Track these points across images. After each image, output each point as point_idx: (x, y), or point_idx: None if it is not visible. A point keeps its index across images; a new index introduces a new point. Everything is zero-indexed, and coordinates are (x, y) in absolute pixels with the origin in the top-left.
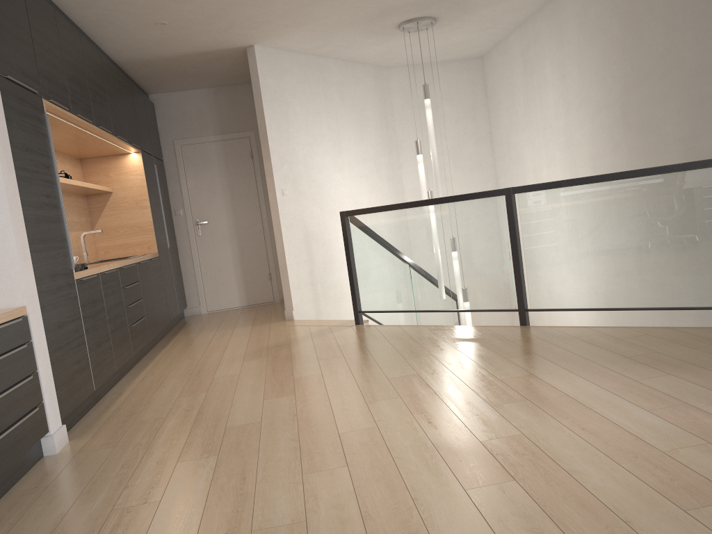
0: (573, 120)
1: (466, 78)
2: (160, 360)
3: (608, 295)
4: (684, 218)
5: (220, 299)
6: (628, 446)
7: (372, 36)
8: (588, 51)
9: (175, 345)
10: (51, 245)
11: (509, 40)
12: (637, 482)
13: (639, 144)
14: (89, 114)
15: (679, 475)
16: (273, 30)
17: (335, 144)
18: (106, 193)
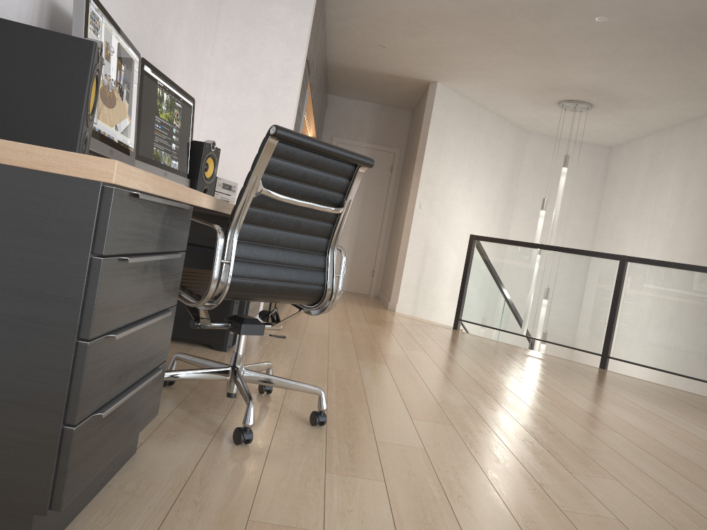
0: (684, 222)
1: (591, 161)
2: None
3: (683, 363)
4: None
5: None
6: (698, 441)
7: (533, 103)
8: None
9: None
10: None
11: (642, 141)
12: (705, 455)
13: None
14: (314, 98)
15: None
16: (461, 75)
17: (469, 181)
18: None
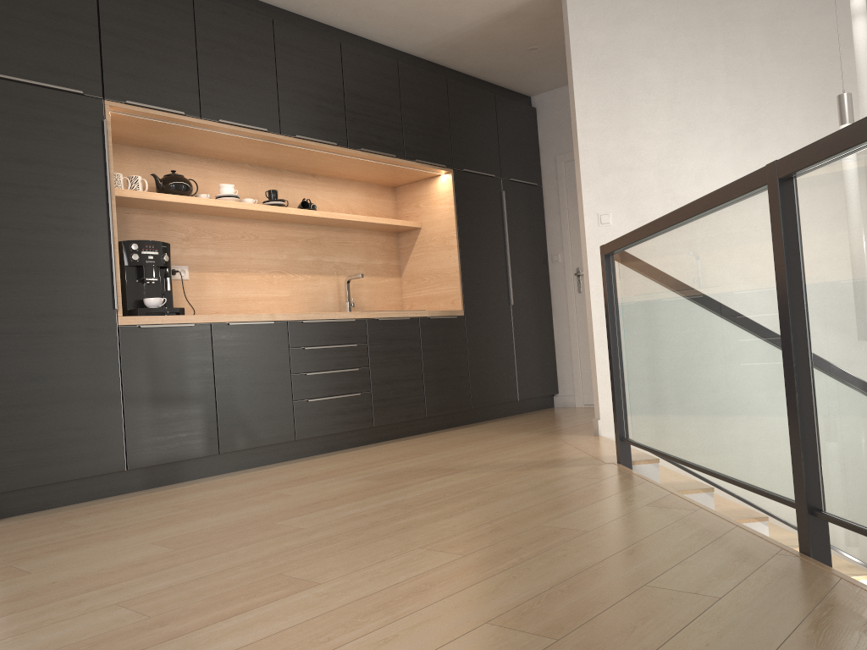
0: None
1: None
2: (343, 455)
3: None
4: None
5: None
6: None
7: None
8: None
9: (418, 440)
10: (54, 277)
11: None
12: None
13: None
14: (264, 120)
15: None
16: None
17: (745, 131)
18: (414, 229)
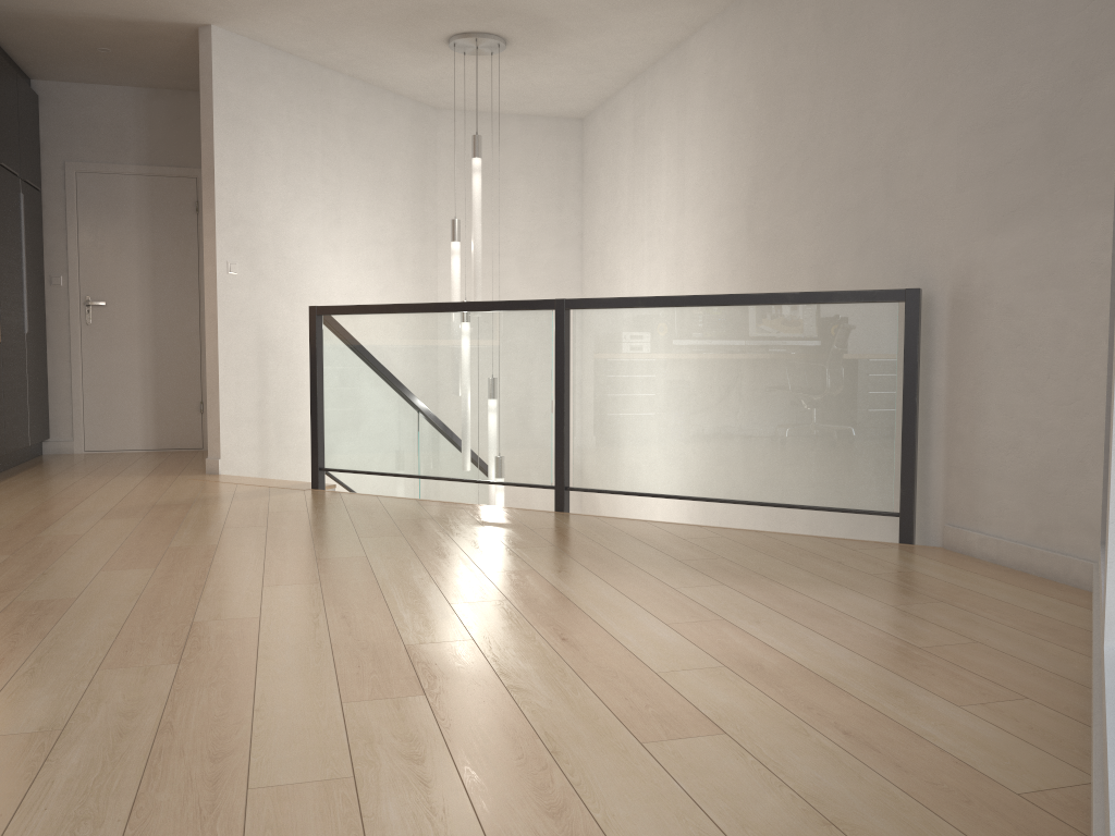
0: (688, 226)
1: (555, 146)
2: None
3: (682, 476)
4: (794, 373)
5: (109, 433)
6: (614, 663)
7: (407, 49)
8: (716, 125)
9: (1, 489)
10: None
11: (619, 98)
12: (598, 706)
13: (764, 268)
14: None
15: (661, 702)
16: (243, 5)
17: (331, 209)
18: None
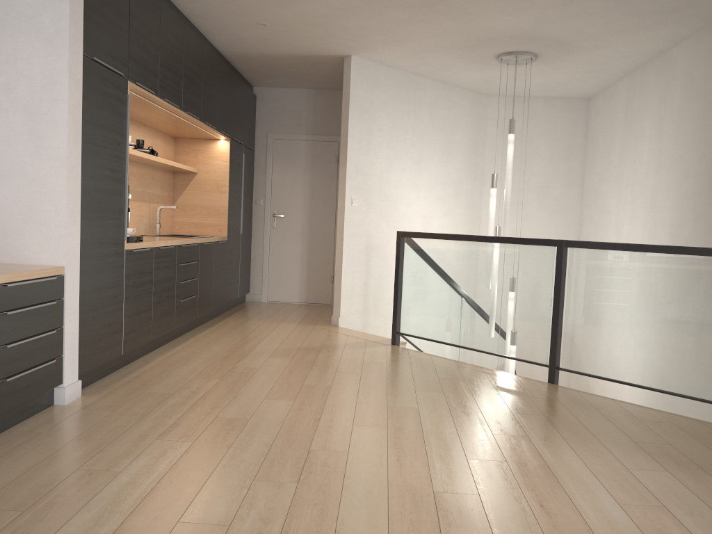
0: (662, 181)
1: (567, 117)
2: (199, 338)
3: (643, 371)
4: None
5: (281, 291)
6: None
7: (470, 63)
8: (688, 111)
9: (221, 327)
10: (106, 215)
11: (616, 86)
12: None
13: None
14: (177, 99)
15: None
16: (370, 44)
17: (416, 163)
18: (191, 173)
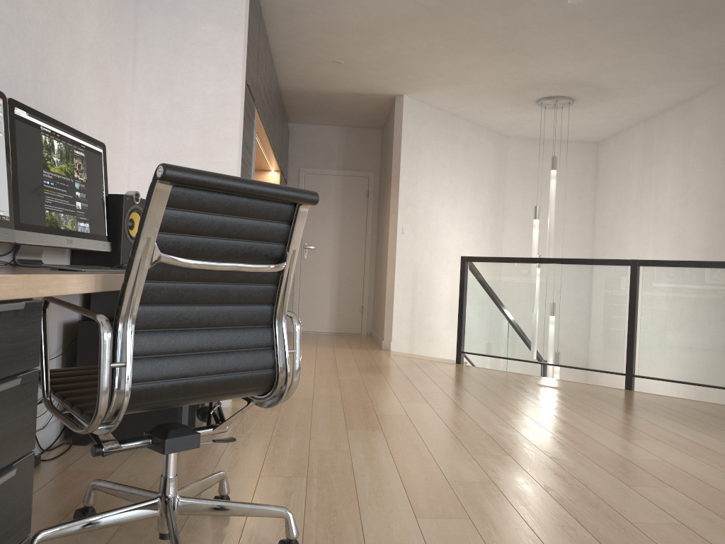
0: (690, 213)
1: (579, 159)
2: None
3: (719, 373)
4: None
5: (311, 321)
6: None
7: (509, 105)
8: (717, 152)
9: None
10: None
11: (631, 131)
12: None
13: None
14: (267, 128)
15: None
16: (427, 84)
17: (452, 197)
18: None
